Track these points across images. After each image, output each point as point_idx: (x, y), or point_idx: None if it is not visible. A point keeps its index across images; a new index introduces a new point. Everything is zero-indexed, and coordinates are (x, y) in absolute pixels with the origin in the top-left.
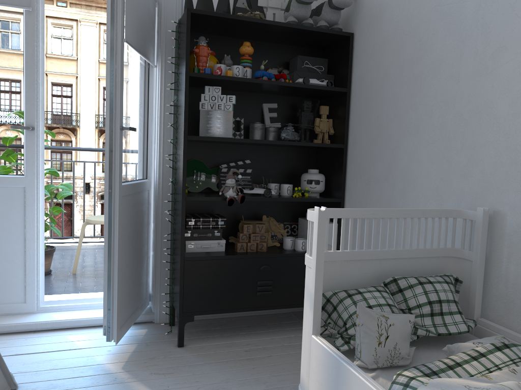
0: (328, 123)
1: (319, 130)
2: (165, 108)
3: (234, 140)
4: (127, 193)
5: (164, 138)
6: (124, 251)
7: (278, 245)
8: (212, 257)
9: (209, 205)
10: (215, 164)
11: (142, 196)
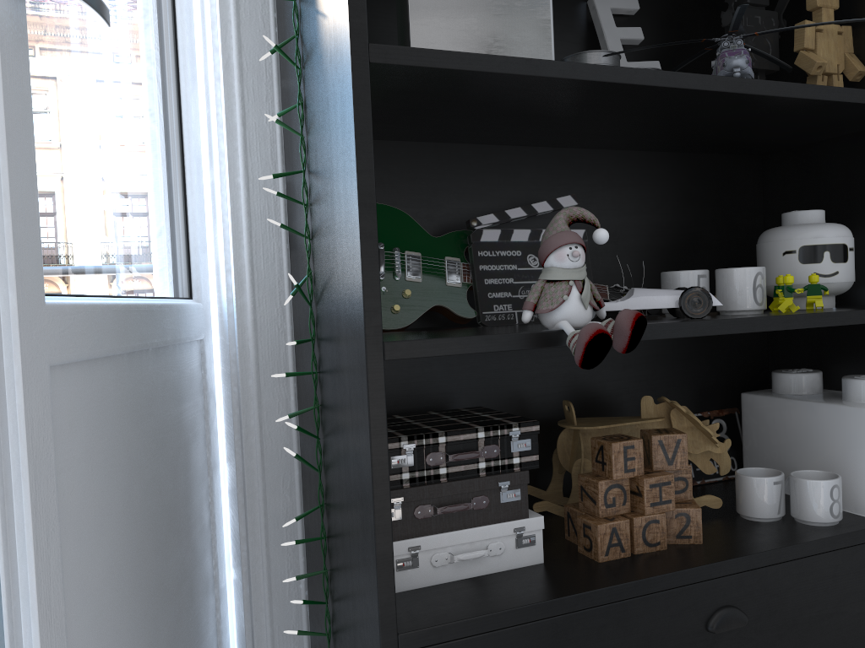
0: (841, 41)
1: (825, 60)
2: (241, 10)
3: (571, 73)
4: (93, 351)
5: (248, 129)
6: (99, 647)
7: (715, 505)
8: (522, 614)
9: (437, 379)
10: (447, 223)
11: (177, 364)
